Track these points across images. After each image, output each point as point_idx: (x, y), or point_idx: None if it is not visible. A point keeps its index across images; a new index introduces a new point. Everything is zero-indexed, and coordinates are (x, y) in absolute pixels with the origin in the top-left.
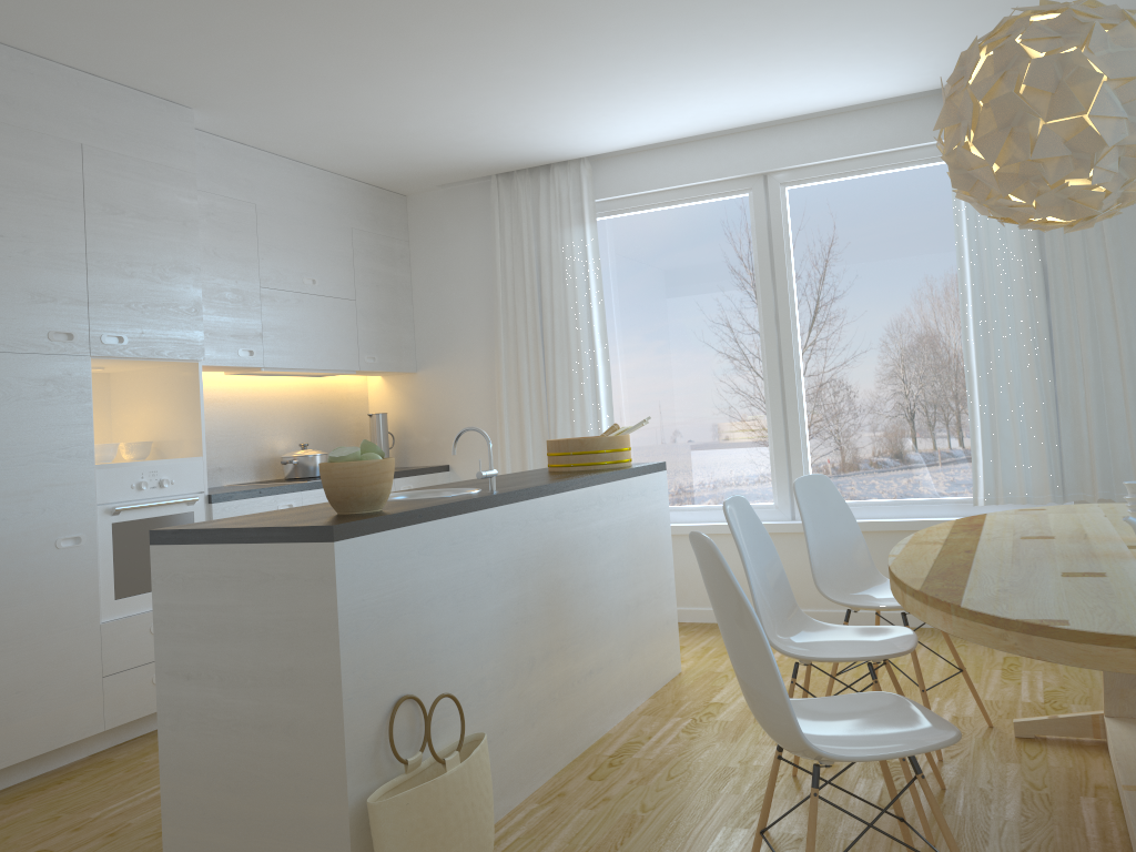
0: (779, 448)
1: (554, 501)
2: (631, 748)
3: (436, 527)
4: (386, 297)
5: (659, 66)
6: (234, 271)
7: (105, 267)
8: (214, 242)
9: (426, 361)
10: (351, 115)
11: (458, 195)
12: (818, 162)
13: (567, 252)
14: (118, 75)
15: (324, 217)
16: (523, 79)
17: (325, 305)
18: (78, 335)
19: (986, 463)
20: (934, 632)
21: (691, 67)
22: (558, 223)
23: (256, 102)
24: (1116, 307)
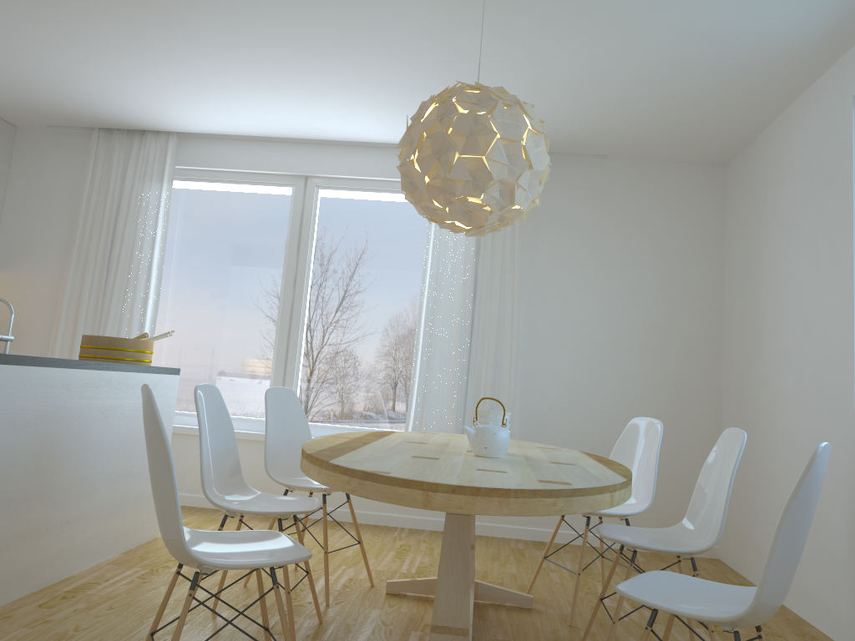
0: (278, 378)
1: (64, 374)
2: (88, 586)
3: None
4: None
5: (235, 71)
6: None
7: None
8: None
9: (3, 264)
10: None
11: (63, 137)
12: (344, 176)
13: (144, 200)
14: None
15: None
16: (126, 51)
17: None
18: None
19: (417, 407)
20: (361, 526)
21: (260, 79)
22: (142, 177)
23: None
24: (514, 313)
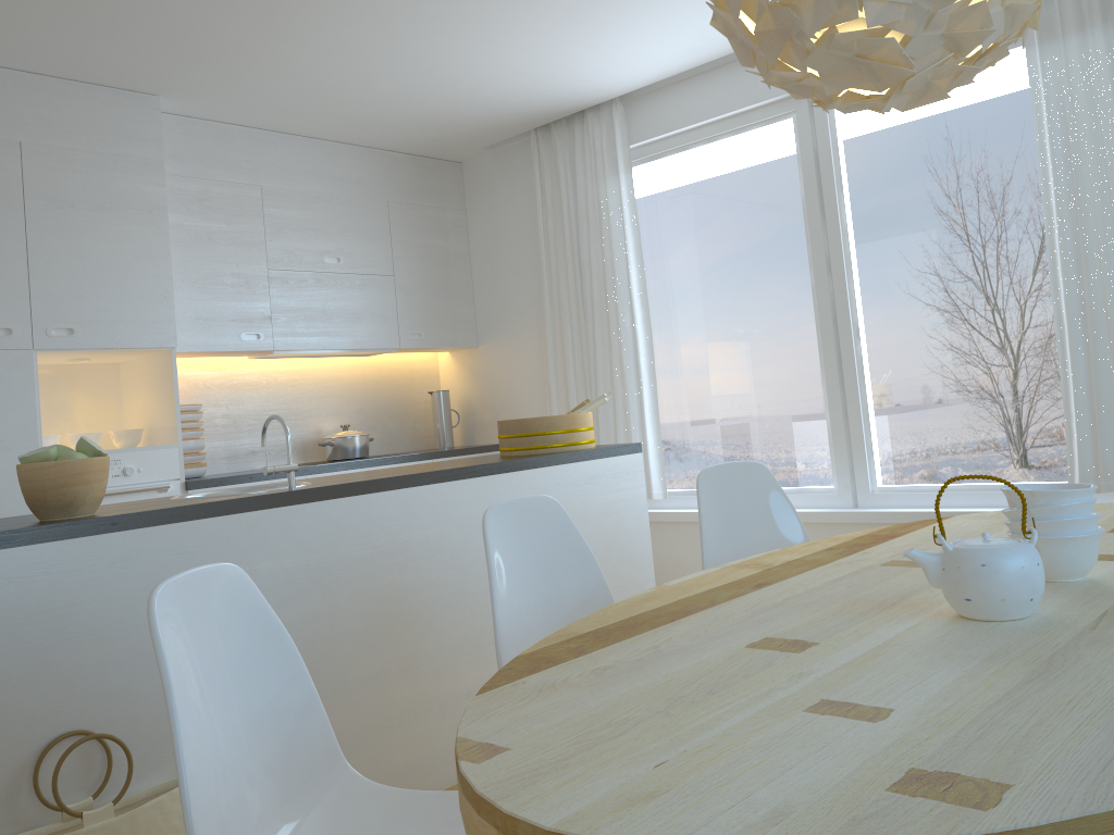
0: (836, 421)
1: (398, 498)
2: None
3: (148, 535)
4: (435, 270)
5: None
6: (234, 255)
7: (51, 261)
8: (209, 227)
9: (485, 334)
10: (316, 83)
11: (506, 156)
12: None
13: (602, 207)
14: (56, 71)
15: (351, 193)
16: (455, 16)
17: (353, 283)
18: (18, 330)
19: (1082, 437)
20: None
21: None
22: (593, 175)
23: (210, 81)
24: None
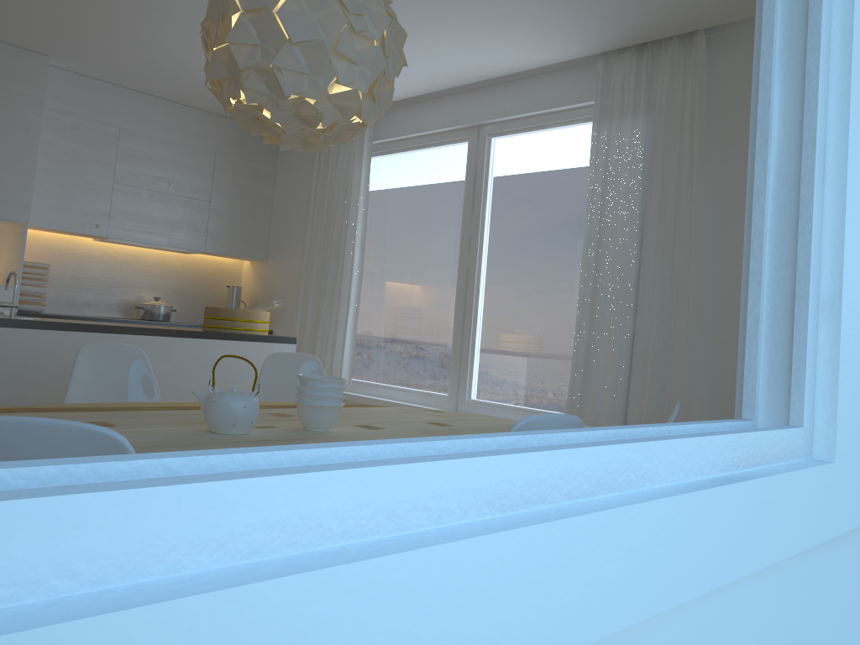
0: (455, 350)
1: (87, 337)
2: None
3: None
4: (244, 203)
5: None
6: (90, 169)
7: None
8: (75, 148)
9: (272, 253)
10: (154, 65)
11: None
12: (510, 117)
13: (349, 179)
14: None
15: (188, 141)
16: None
17: (177, 202)
18: None
19: (574, 385)
20: None
21: None
22: (348, 157)
23: (81, 53)
24: (691, 259)
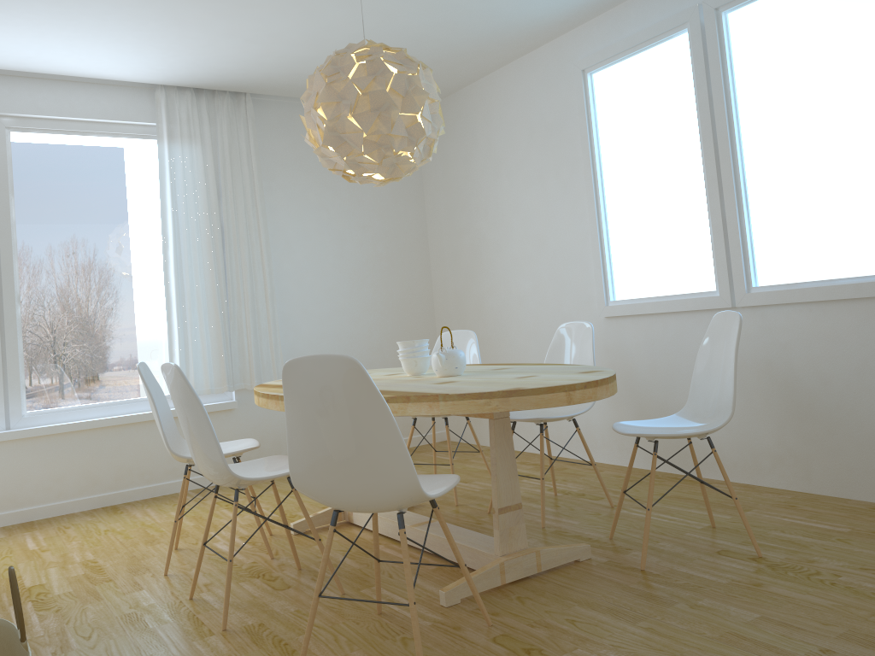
0: None
1: None
2: None
3: None
4: None
5: None
6: None
7: None
8: None
9: None
10: None
11: None
12: (46, 116)
13: None
14: None
15: None
16: None
17: None
18: None
19: (182, 366)
20: (142, 503)
21: None
22: None
23: None
24: (264, 258)
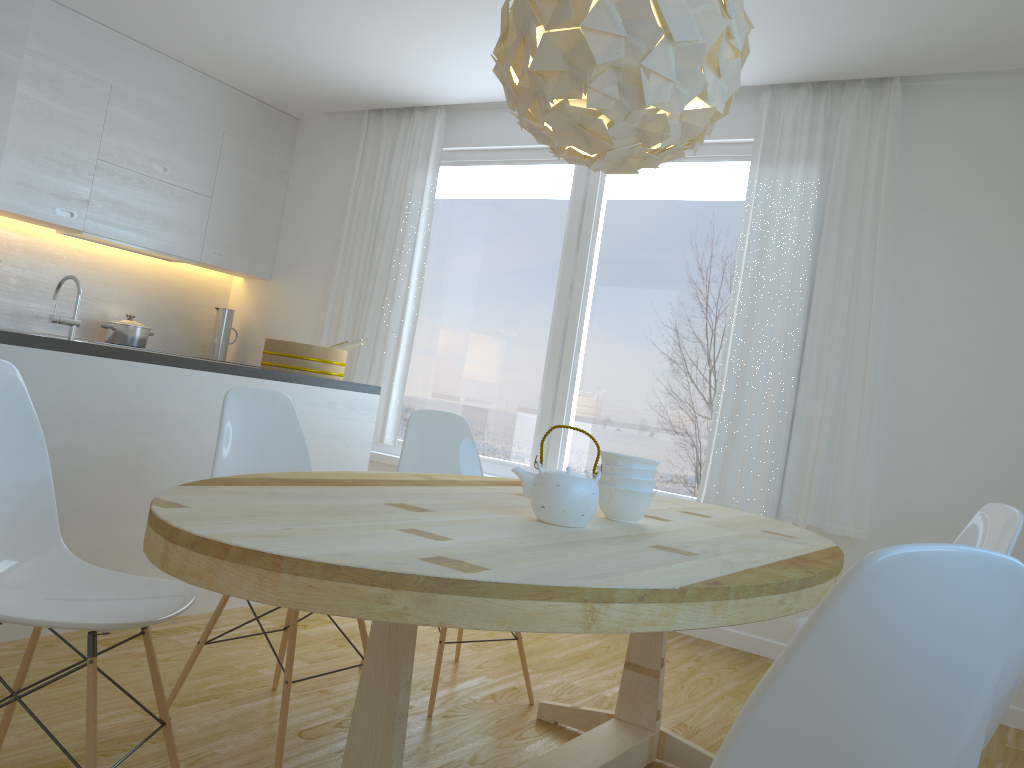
0: (545, 413)
1: (161, 372)
2: (183, 631)
3: None
4: (250, 204)
5: (445, 4)
6: (70, 137)
7: None
8: (52, 106)
9: (280, 271)
10: (187, 13)
11: (339, 126)
12: None
13: (407, 191)
14: None
15: (193, 116)
16: None
17: (173, 194)
18: None
19: (714, 465)
20: None
21: (478, 11)
22: (407, 163)
23: None
24: (871, 333)
